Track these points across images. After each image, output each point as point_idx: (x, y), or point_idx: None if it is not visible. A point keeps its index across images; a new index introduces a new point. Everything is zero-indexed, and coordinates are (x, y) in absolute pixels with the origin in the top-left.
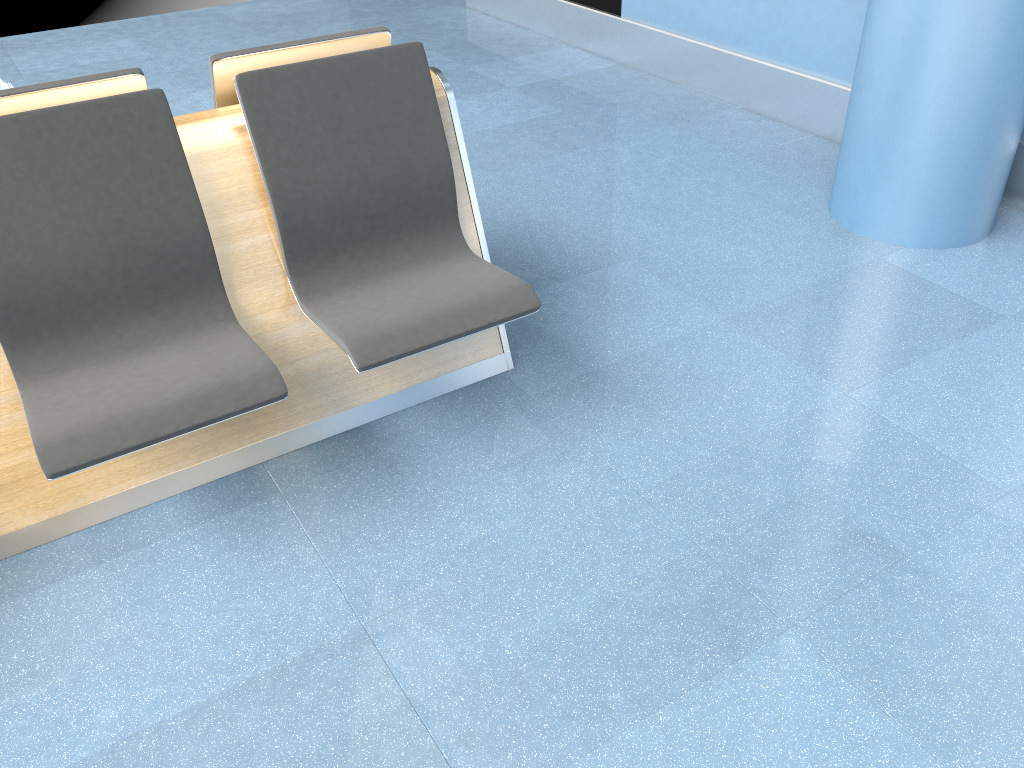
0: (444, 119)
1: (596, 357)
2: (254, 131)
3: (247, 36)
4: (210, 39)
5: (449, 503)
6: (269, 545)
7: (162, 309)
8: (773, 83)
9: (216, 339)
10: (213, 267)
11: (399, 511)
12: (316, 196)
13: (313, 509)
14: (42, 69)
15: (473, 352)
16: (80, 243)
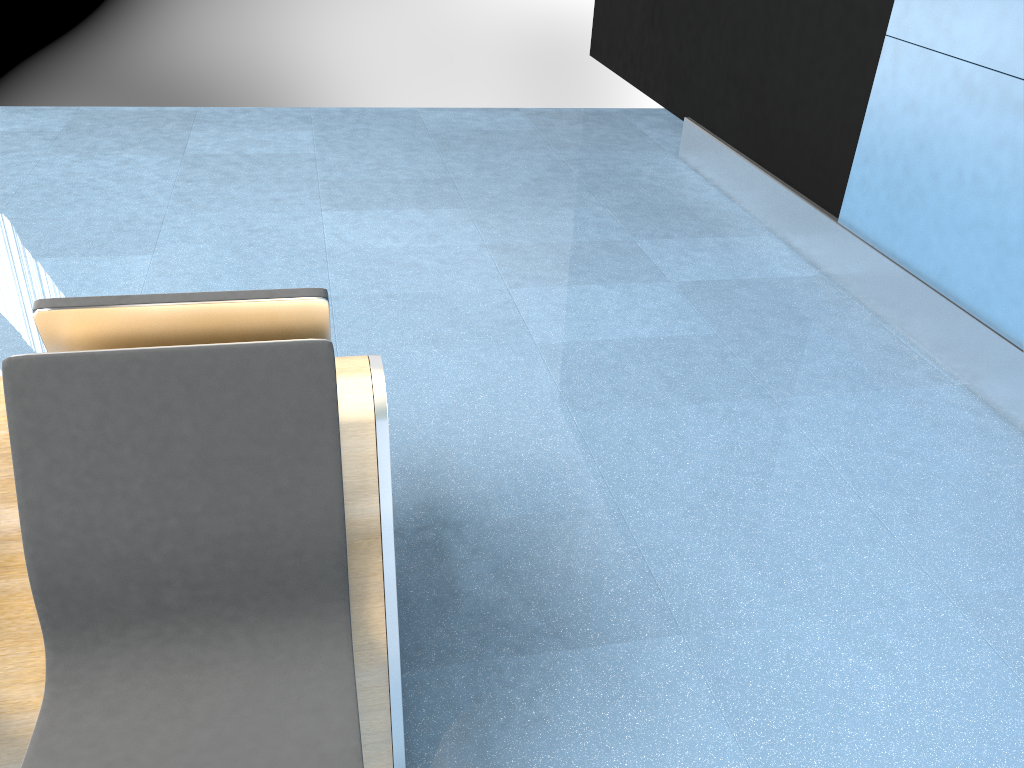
0: (363, 448)
1: None
2: (15, 443)
3: (425, 150)
4: (387, 146)
5: None
6: None
7: None
8: (1012, 370)
9: None
10: None
11: None
12: (100, 548)
13: None
14: (207, 151)
15: None
16: None
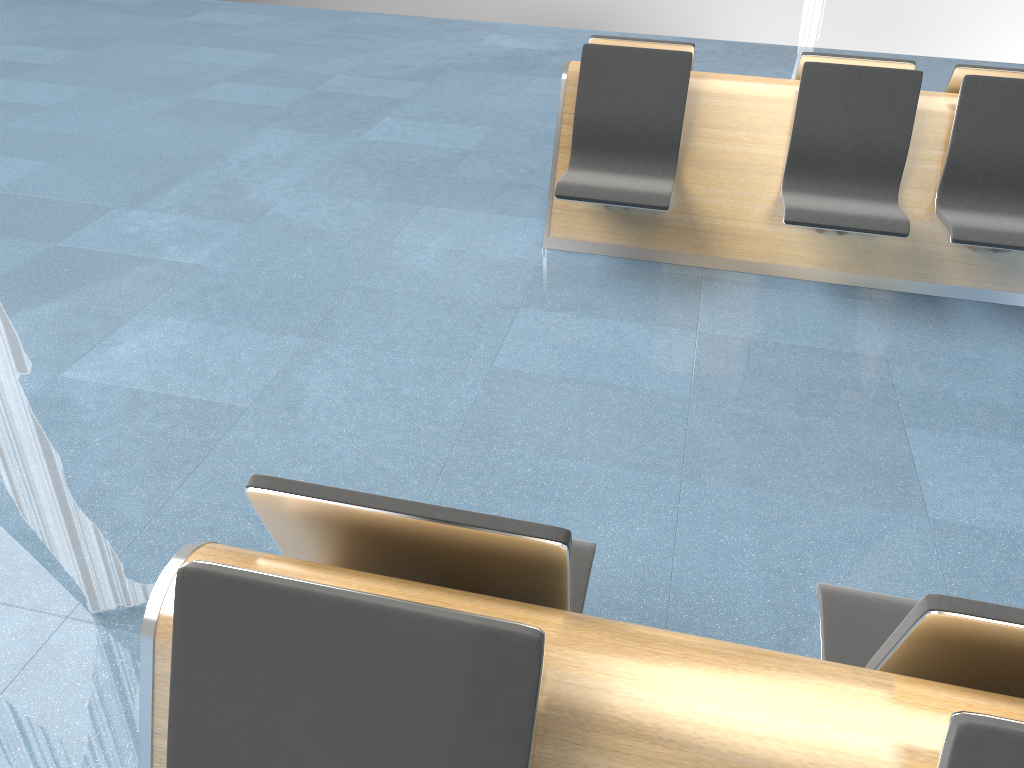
0: None
1: None
2: (959, 107)
3: None
4: None
5: (964, 341)
6: (855, 315)
7: (863, 182)
8: None
9: (882, 205)
10: (899, 171)
11: (933, 332)
12: (976, 153)
13: (886, 313)
14: None
15: None
16: (844, 134)
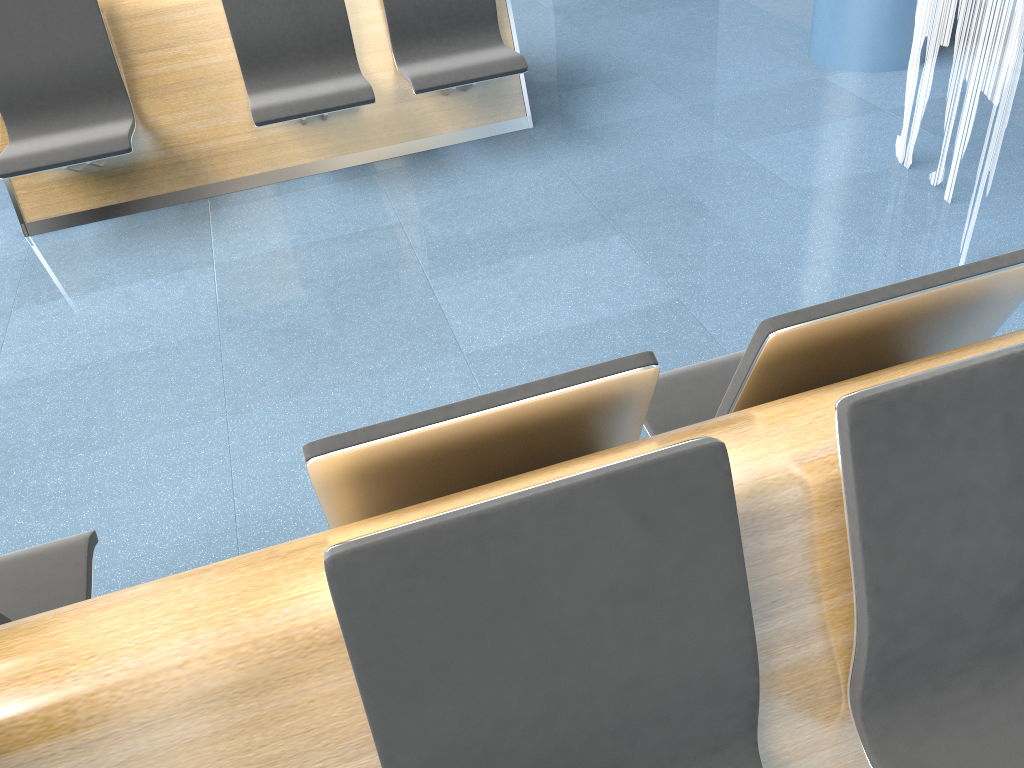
0: None
1: (587, 124)
2: None
3: None
4: None
5: (465, 181)
6: (365, 192)
7: (322, 62)
8: None
9: (347, 79)
10: (350, 40)
11: (437, 183)
12: (409, 2)
13: (392, 181)
14: None
15: (506, 113)
16: (282, 19)
